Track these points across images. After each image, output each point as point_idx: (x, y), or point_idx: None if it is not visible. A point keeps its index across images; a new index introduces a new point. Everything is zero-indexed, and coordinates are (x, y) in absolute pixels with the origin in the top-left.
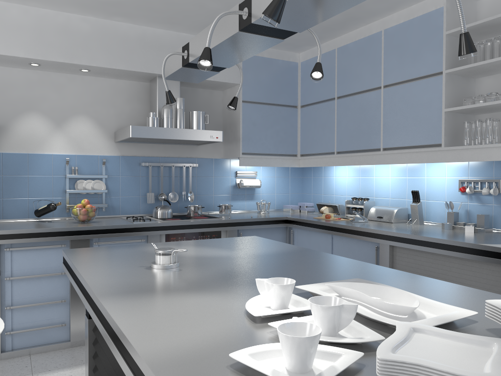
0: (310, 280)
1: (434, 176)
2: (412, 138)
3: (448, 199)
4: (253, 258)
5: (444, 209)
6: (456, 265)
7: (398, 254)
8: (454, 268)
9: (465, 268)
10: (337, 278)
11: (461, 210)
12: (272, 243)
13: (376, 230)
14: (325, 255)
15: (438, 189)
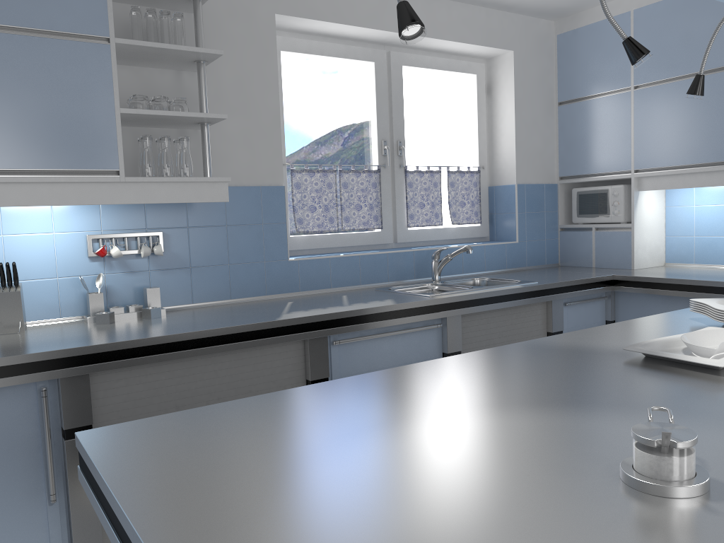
0: (629, 372)
1: (26, 233)
2: (47, 155)
3: (65, 273)
4: (475, 409)
5: (55, 292)
6: (226, 365)
7: (105, 386)
8: (223, 370)
9: (240, 363)
10: (594, 363)
11: (93, 289)
12: (240, 408)
13: (65, 350)
14: (410, 371)
15: (39, 257)
